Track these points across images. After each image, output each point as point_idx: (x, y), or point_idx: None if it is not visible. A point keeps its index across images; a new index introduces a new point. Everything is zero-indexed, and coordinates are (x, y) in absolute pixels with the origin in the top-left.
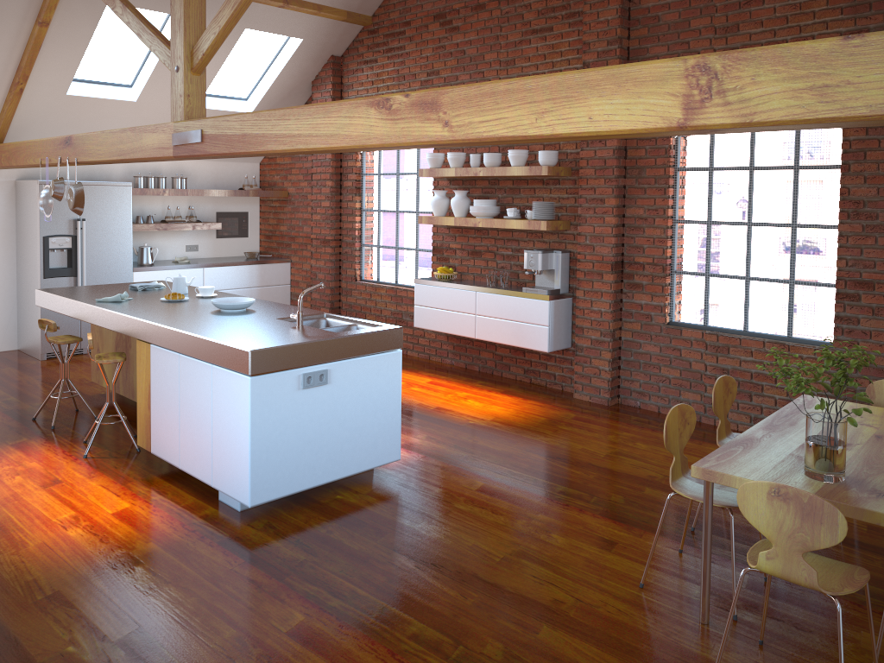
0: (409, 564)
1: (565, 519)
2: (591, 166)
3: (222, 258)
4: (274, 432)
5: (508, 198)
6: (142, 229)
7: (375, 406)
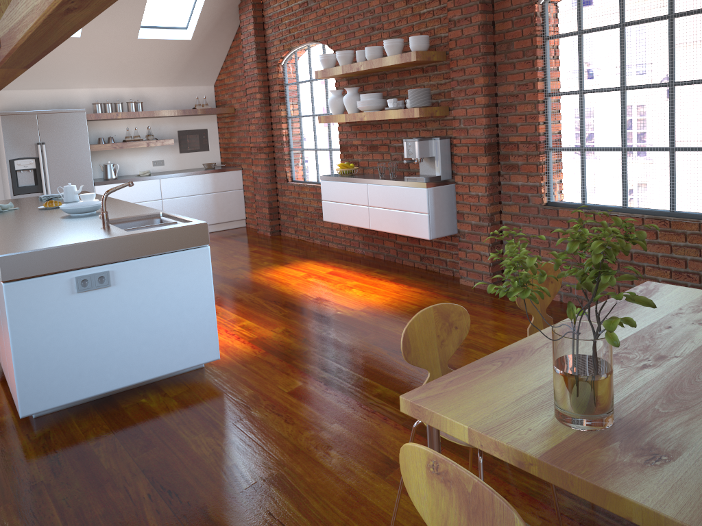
0: (144, 490)
1: (359, 430)
2: (460, 46)
3: (184, 170)
4: (45, 340)
5: (395, 91)
6: (100, 148)
7: (180, 306)
